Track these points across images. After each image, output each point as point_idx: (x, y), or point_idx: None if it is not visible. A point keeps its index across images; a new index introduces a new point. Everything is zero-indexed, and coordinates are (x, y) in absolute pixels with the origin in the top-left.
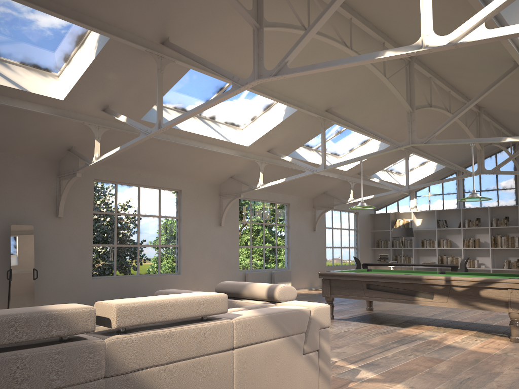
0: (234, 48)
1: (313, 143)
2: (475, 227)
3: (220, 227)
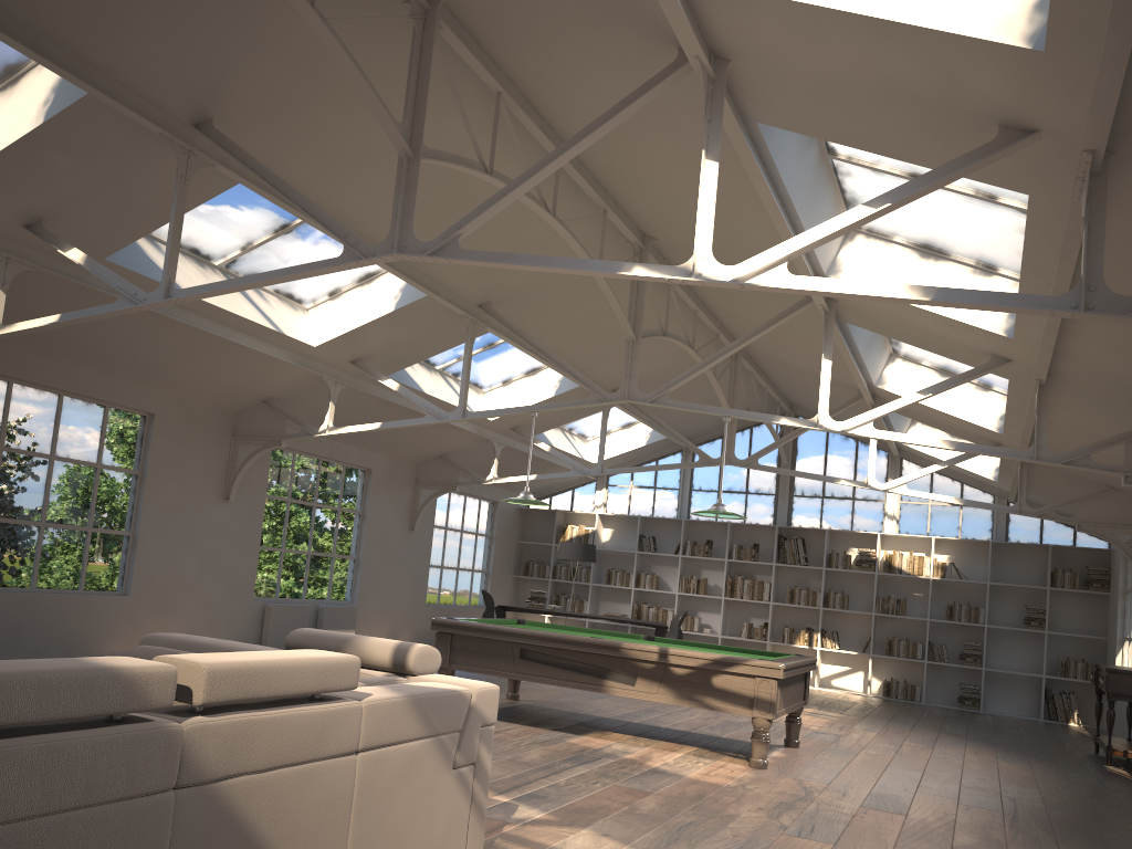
0: (337, 163)
1: (439, 357)
2: (703, 556)
3: (225, 502)
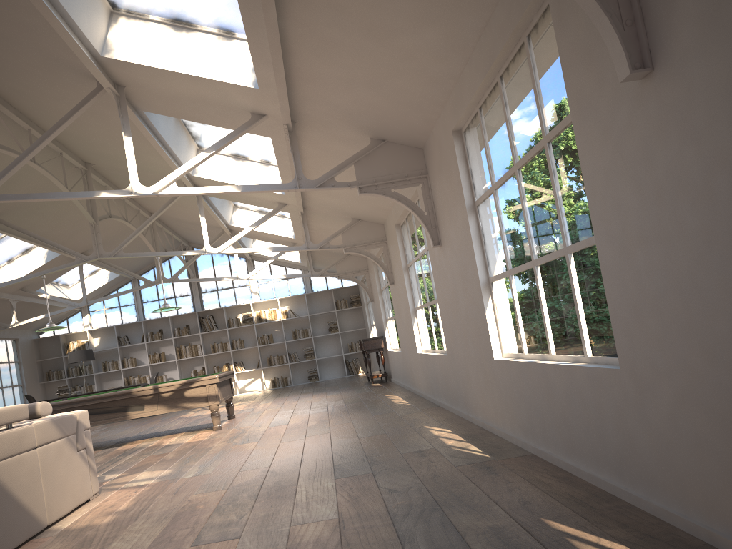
0: None
1: None
2: (159, 339)
3: None
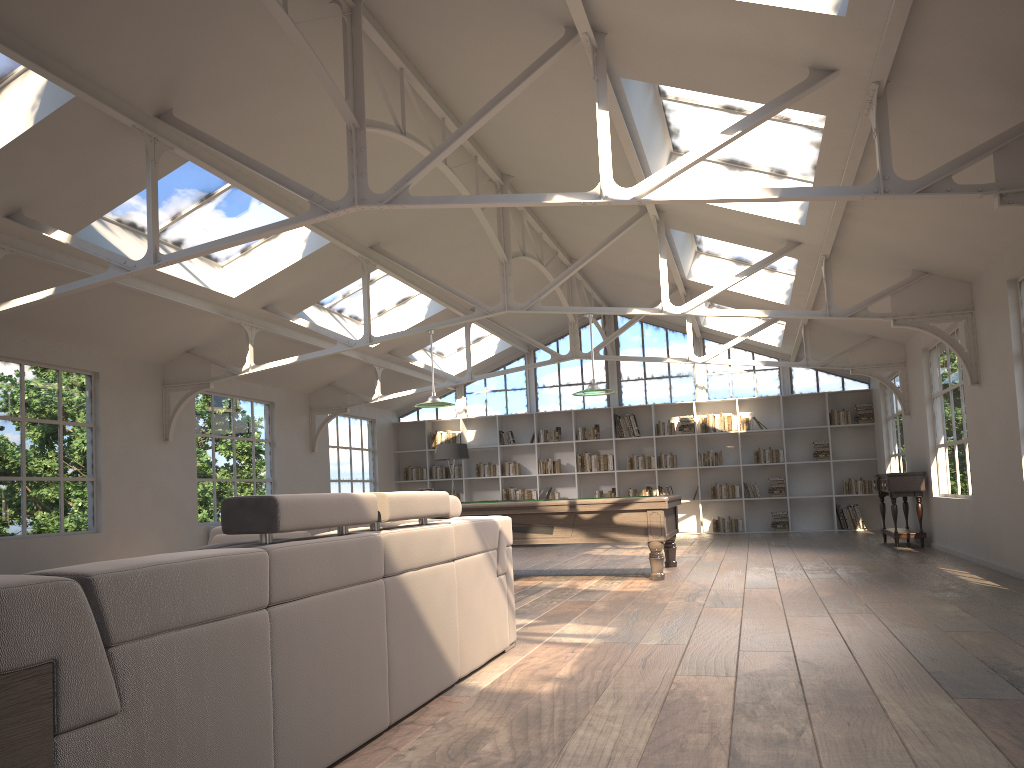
0: (267, 138)
1: (327, 297)
2: (555, 441)
3: (165, 443)
